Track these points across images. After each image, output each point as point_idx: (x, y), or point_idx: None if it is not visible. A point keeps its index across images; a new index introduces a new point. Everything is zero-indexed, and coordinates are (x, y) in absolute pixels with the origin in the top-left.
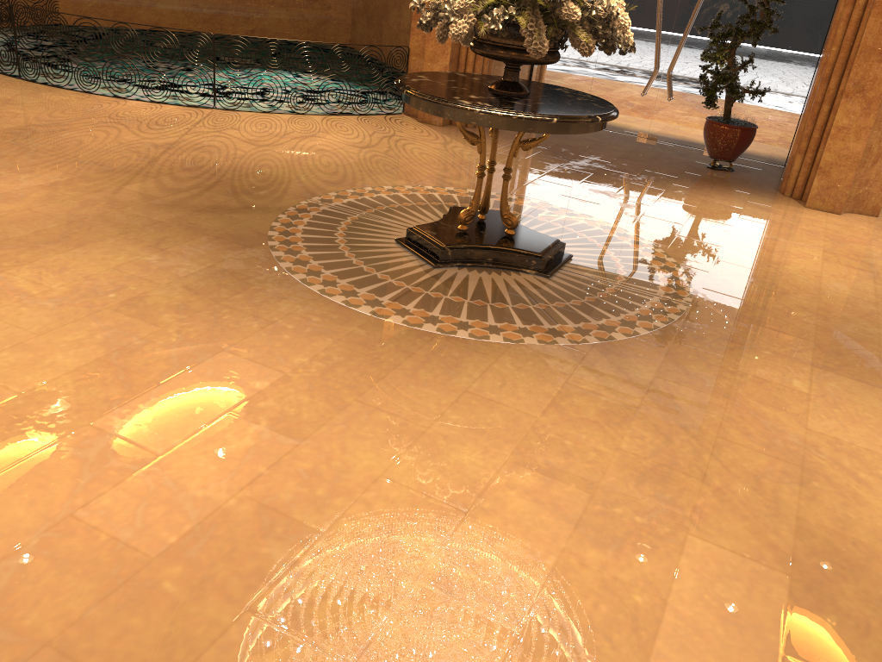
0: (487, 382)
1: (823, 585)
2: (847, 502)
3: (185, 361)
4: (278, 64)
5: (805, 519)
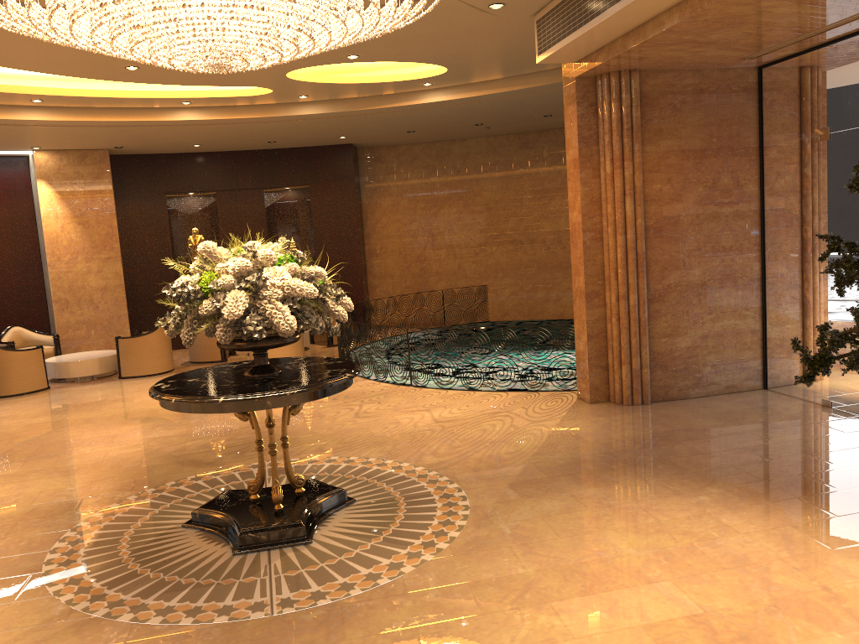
0: None
1: None
2: None
3: None
4: (450, 348)
5: None
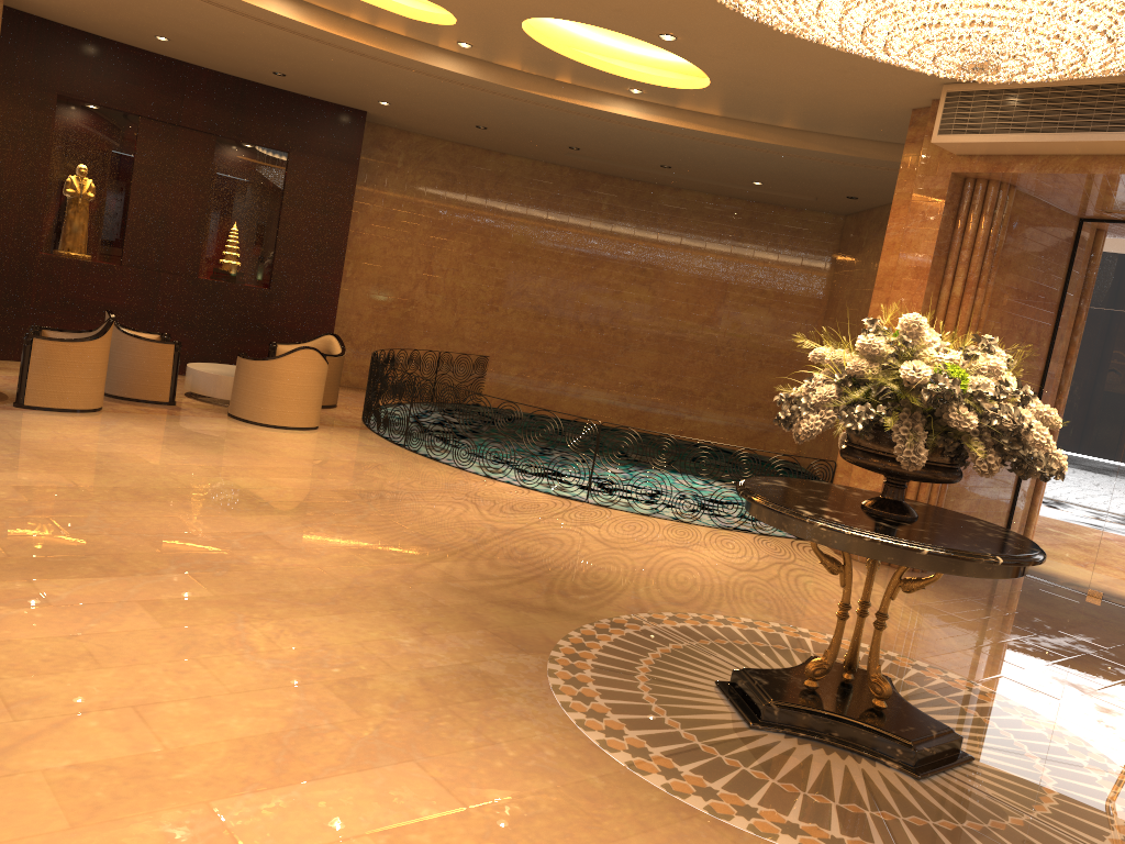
0: None
1: None
2: None
3: (361, 761)
4: (667, 462)
5: None
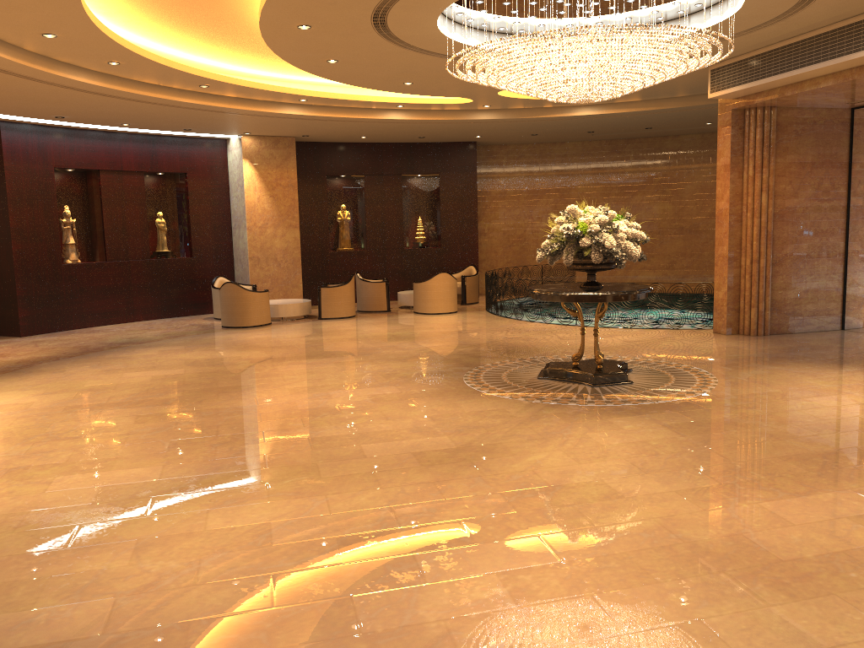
0: (469, 403)
1: (464, 450)
2: (535, 445)
3: (377, 386)
4: None
5: (503, 443)
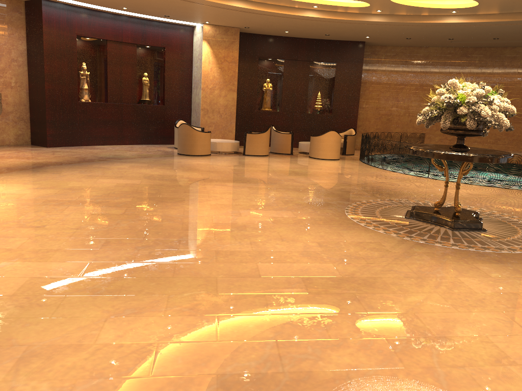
0: (350, 233)
1: (347, 281)
2: (412, 284)
3: (277, 209)
4: None
5: (382, 278)
